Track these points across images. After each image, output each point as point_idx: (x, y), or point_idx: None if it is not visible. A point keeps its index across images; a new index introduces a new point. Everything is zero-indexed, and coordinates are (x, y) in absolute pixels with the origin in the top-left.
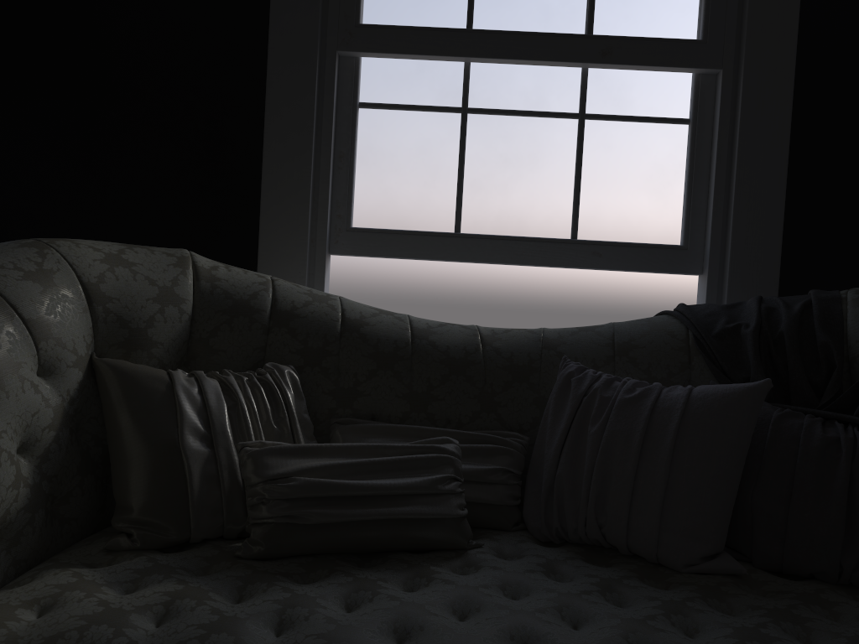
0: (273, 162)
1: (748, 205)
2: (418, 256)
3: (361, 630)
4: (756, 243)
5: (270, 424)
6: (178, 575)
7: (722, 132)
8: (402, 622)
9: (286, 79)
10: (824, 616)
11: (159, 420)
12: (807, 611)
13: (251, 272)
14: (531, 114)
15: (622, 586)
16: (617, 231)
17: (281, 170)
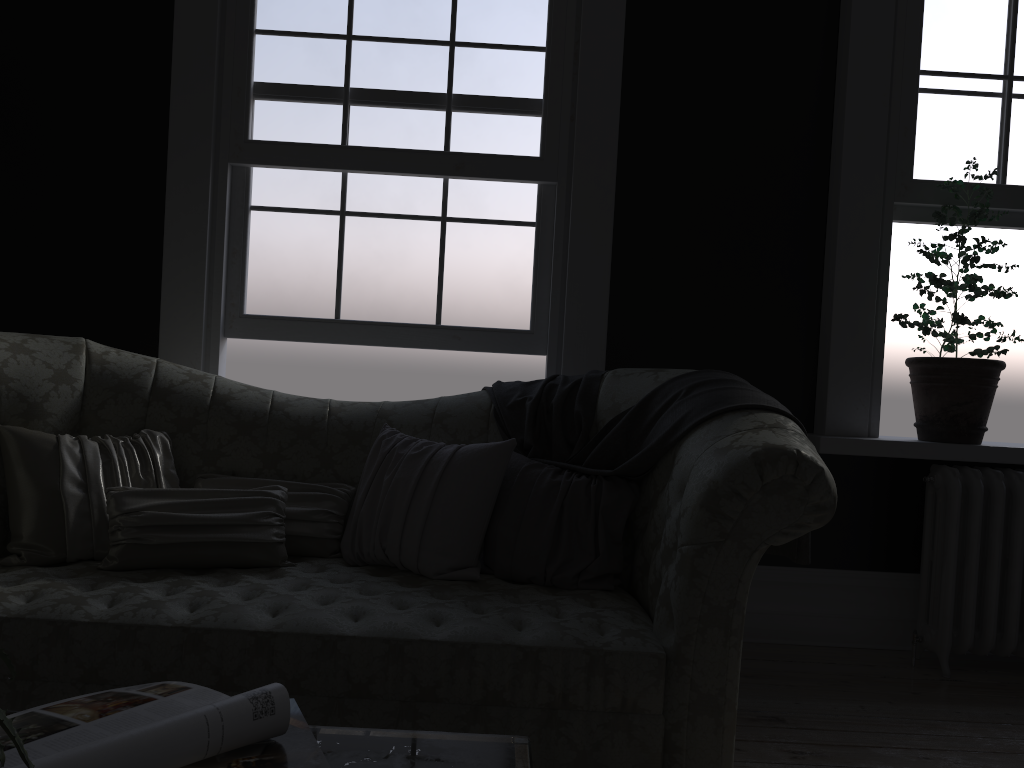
0: (172, 258)
1: (578, 297)
2: (302, 339)
3: (165, 602)
4: (585, 329)
5: (138, 476)
6: (49, 577)
7: (558, 234)
8: (197, 600)
9: (183, 187)
10: (511, 601)
11: (46, 471)
12: (496, 597)
13: (139, 356)
14: (400, 217)
15: (378, 585)
16: (476, 317)
17: (179, 265)
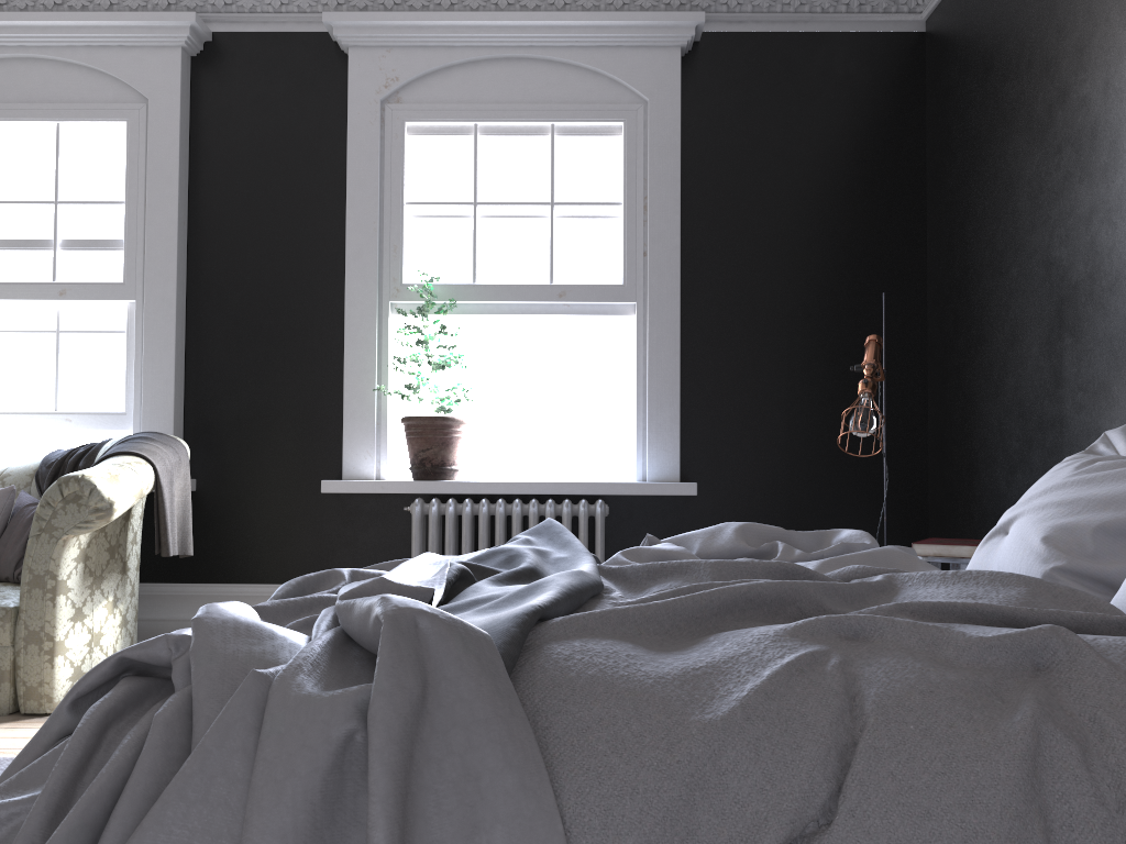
0: None
1: (152, 385)
2: None
3: None
4: (158, 408)
5: None
6: None
7: (137, 339)
8: None
9: None
10: None
11: None
12: None
13: None
14: (26, 332)
15: None
16: (85, 404)
17: None
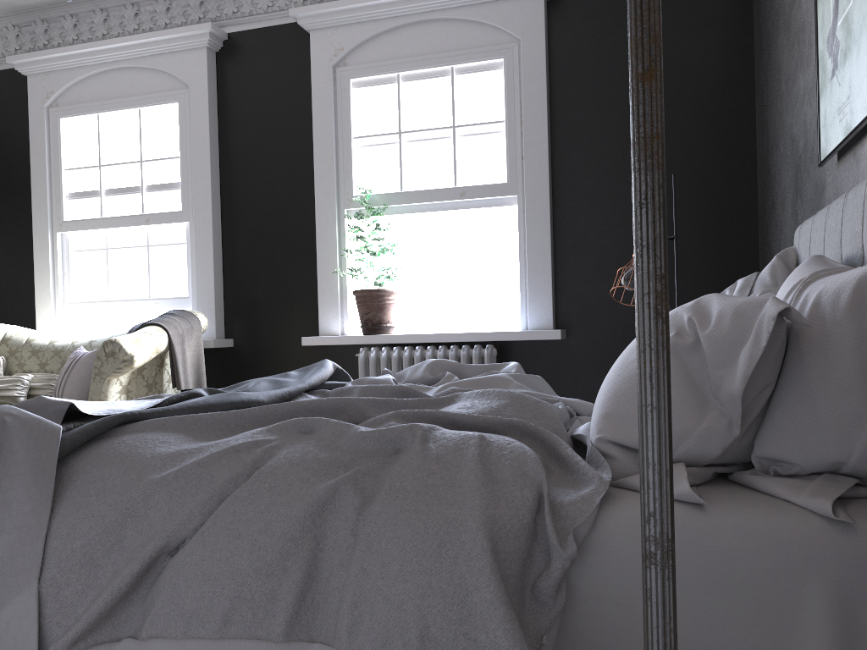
0: (37, 279)
1: (200, 277)
2: (94, 311)
3: None
4: (205, 293)
5: None
6: None
7: (191, 247)
8: None
9: (39, 246)
10: None
11: None
12: None
13: (4, 325)
14: (130, 247)
15: None
16: (166, 292)
17: (40, 282)
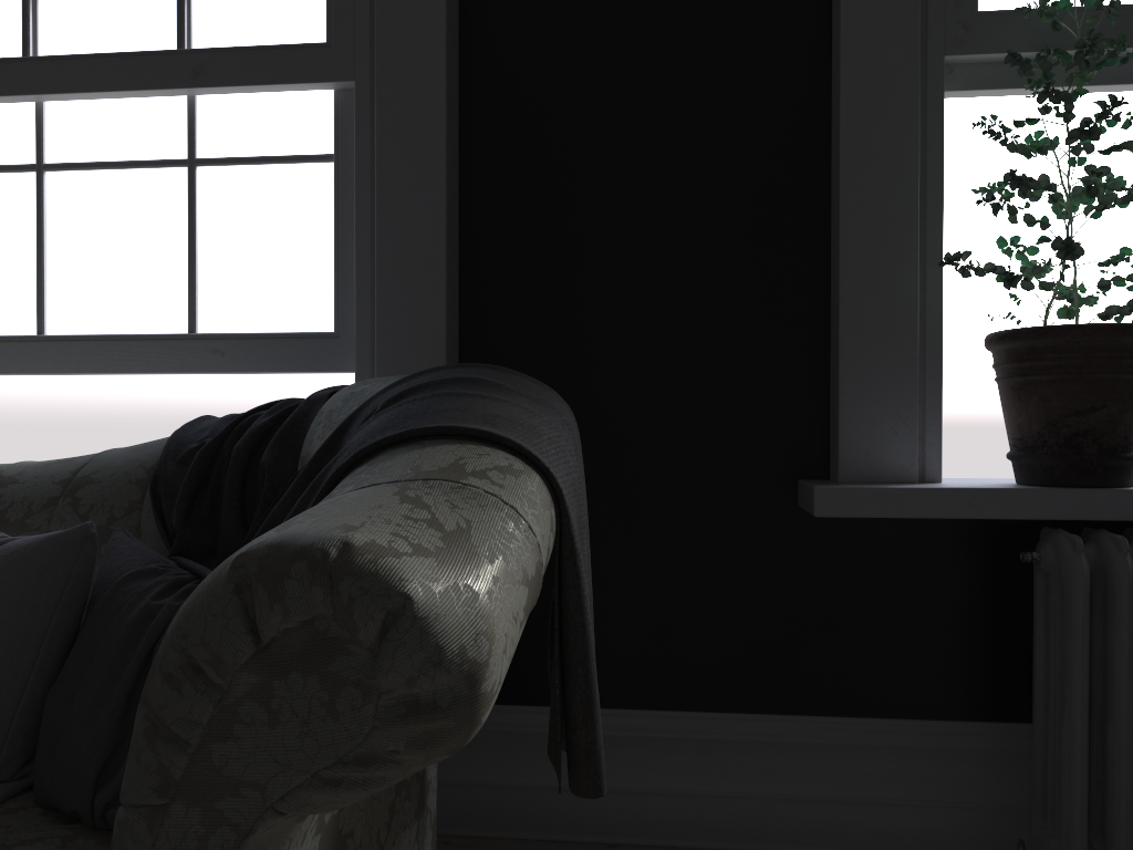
0: None
1: (396, 269)
2: None
3: None
4: (410, 322)
5: None
6: None
7: (361, 168)
8: None
9: None
10: None
11: None
12: None
13: None
14: (125, 165)
15: None
16: (251, 317)
17: None
